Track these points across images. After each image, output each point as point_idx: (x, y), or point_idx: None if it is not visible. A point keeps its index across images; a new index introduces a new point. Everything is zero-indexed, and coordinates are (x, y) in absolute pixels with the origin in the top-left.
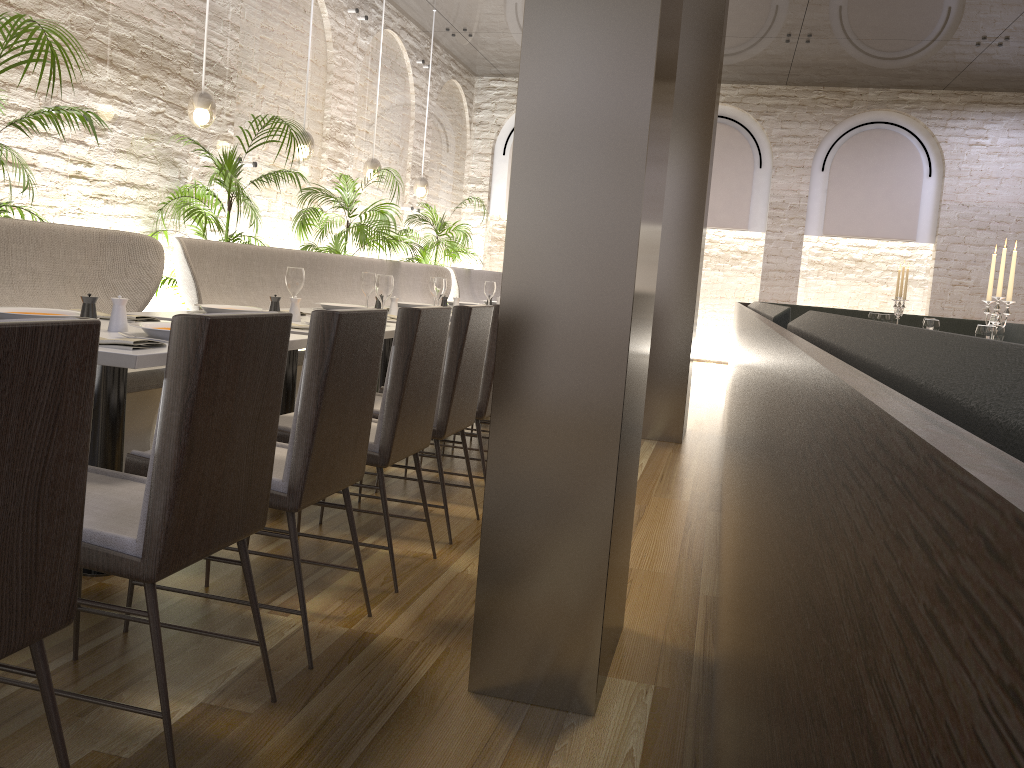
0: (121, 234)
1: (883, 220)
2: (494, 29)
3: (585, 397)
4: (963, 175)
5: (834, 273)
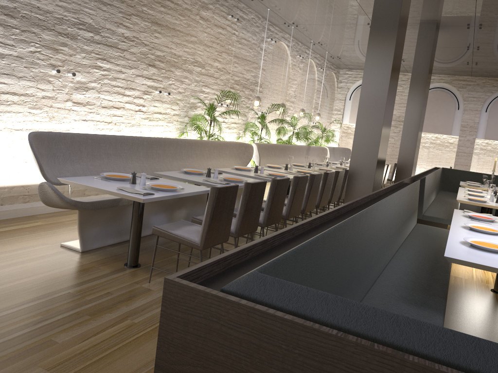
0: (243, 143)
1: None
2: (349, 57)
3: (363, 195)
4: None
5: (491, 154)
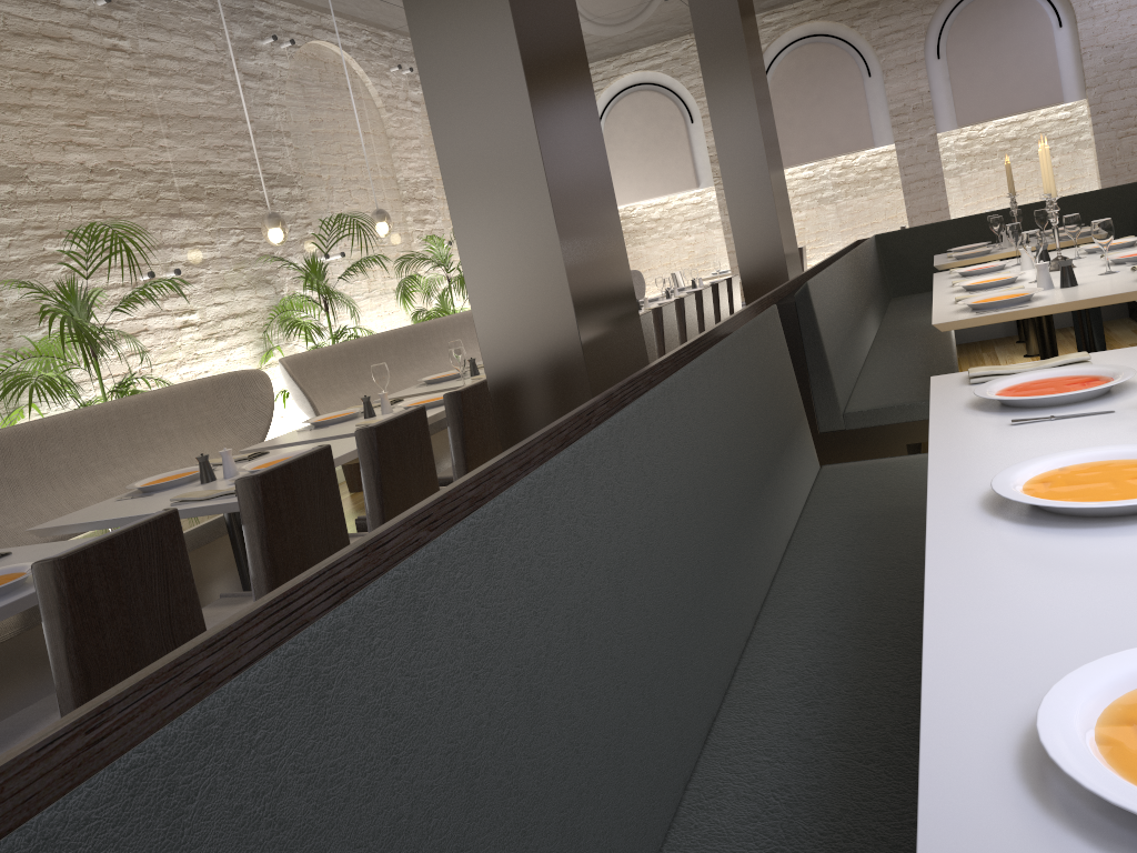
0: (230, 375)
1: (1021, 91)
2: None
3: None
4: (1098, 14)
5: (989, 161)
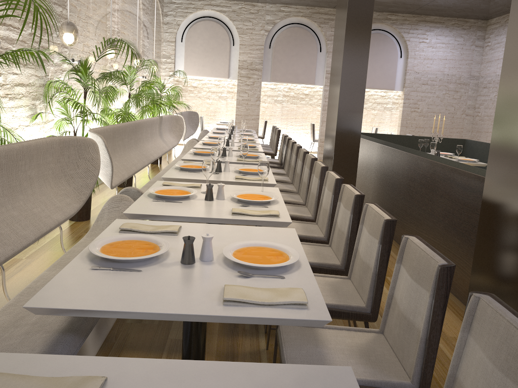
0: (72, 138)
1: (379, 79)
2: None
3: None
4: (416, 57)
5: None
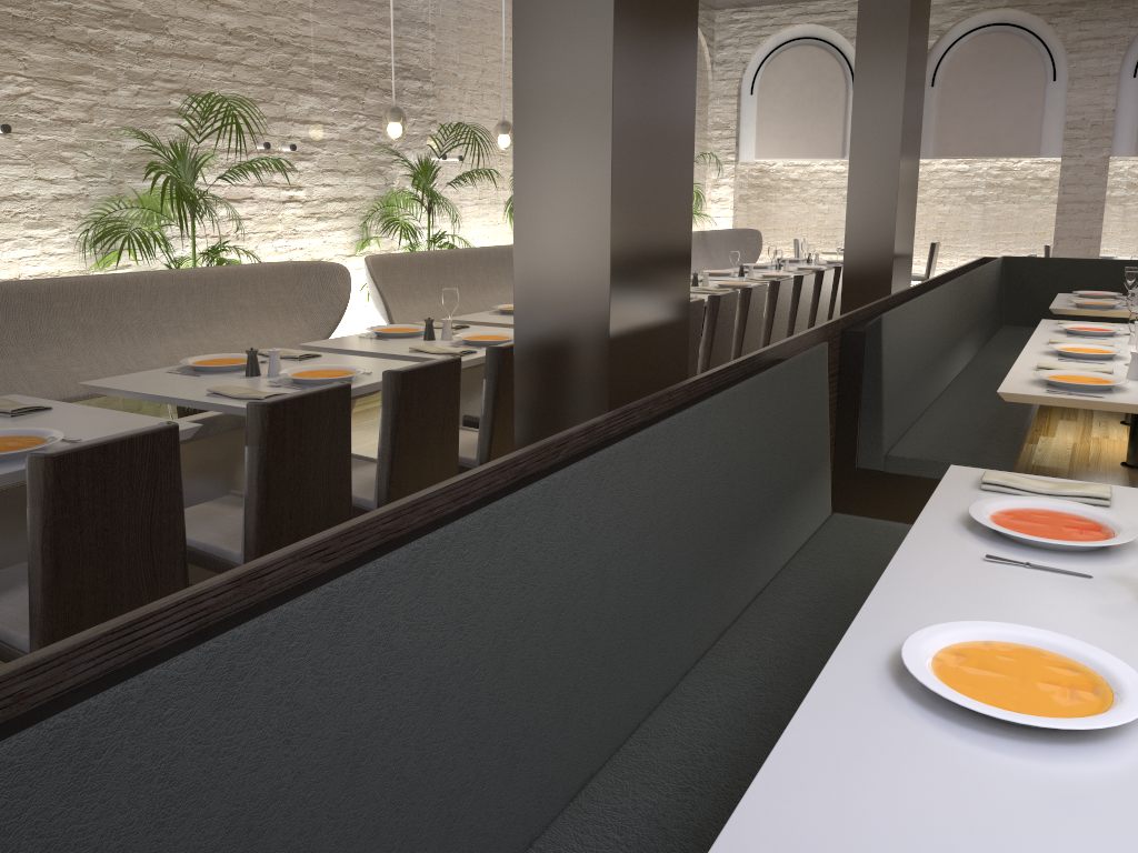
0: (313, 264)
1: None
2: None
3: None
4: None
5: None
